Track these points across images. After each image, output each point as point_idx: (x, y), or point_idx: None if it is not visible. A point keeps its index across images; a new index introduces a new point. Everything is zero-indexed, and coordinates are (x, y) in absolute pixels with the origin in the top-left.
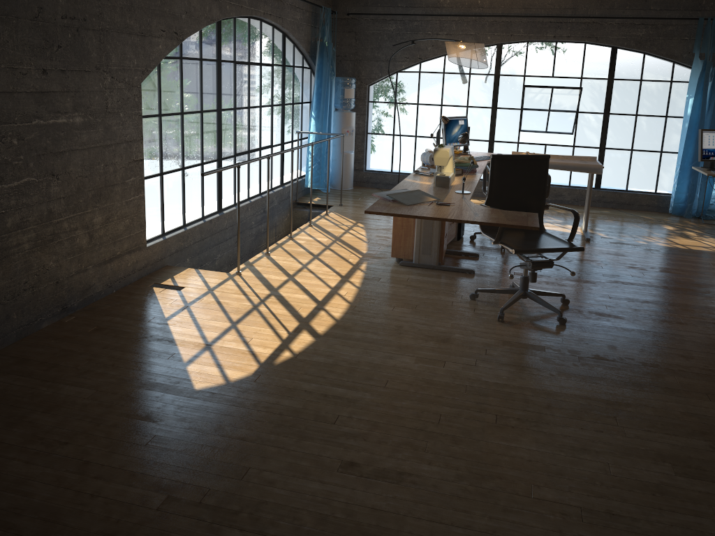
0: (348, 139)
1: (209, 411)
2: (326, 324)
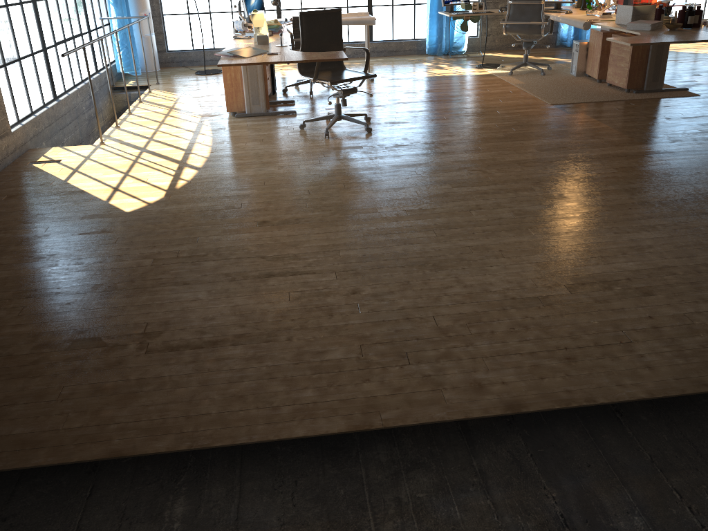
0: (146, 22)
1: (147, 219)
2: (200, 161)
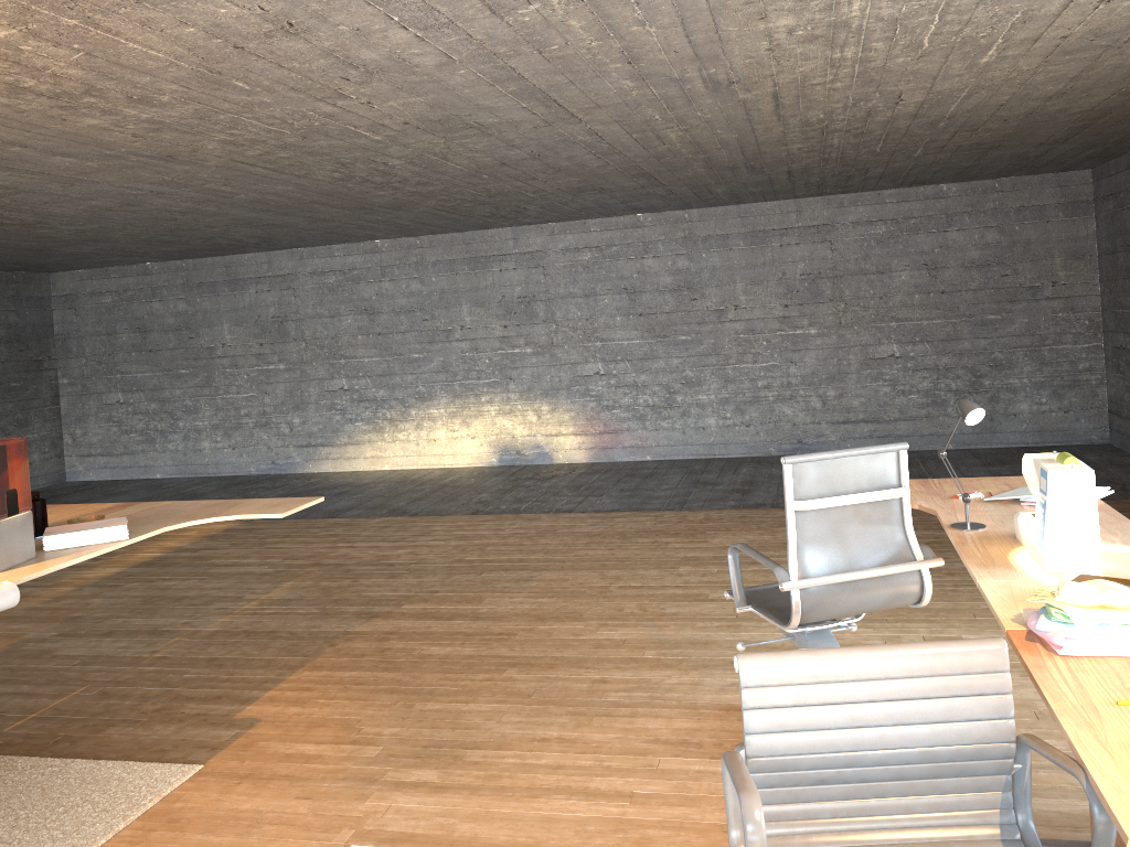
0: None
1: None
2: None
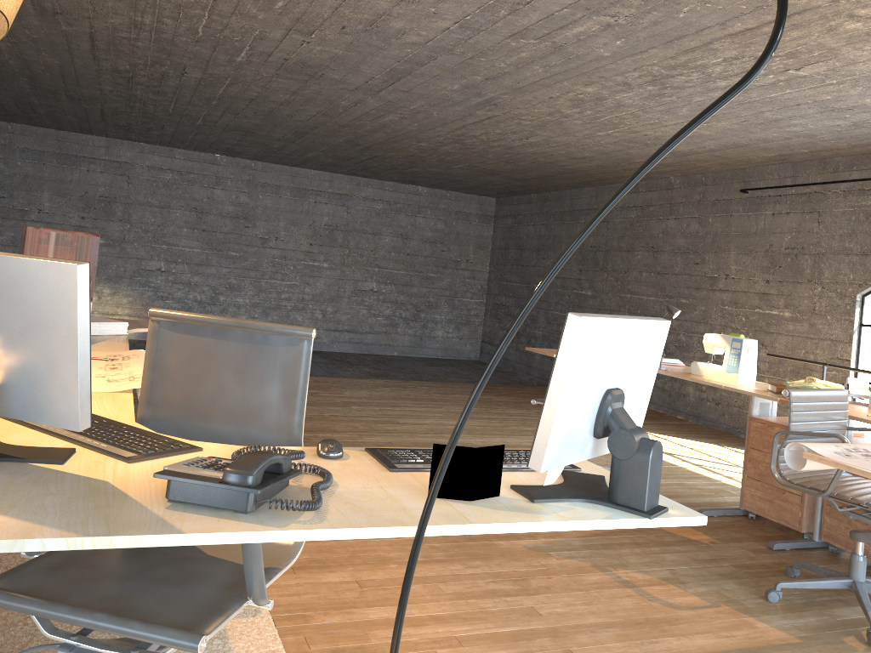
0: None
1: None
2: None
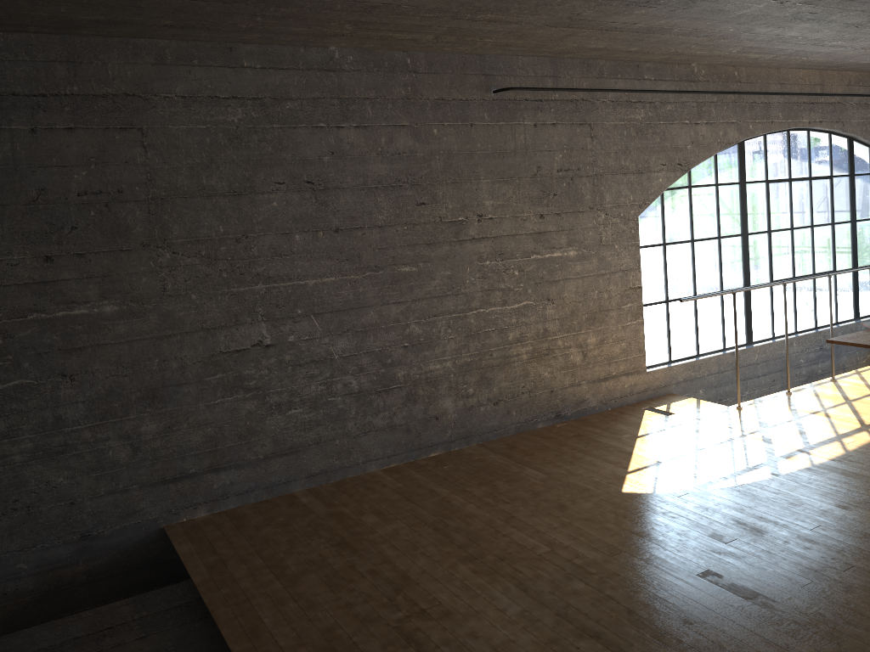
0: None
1: (621, 508)
2: (796, 466)
